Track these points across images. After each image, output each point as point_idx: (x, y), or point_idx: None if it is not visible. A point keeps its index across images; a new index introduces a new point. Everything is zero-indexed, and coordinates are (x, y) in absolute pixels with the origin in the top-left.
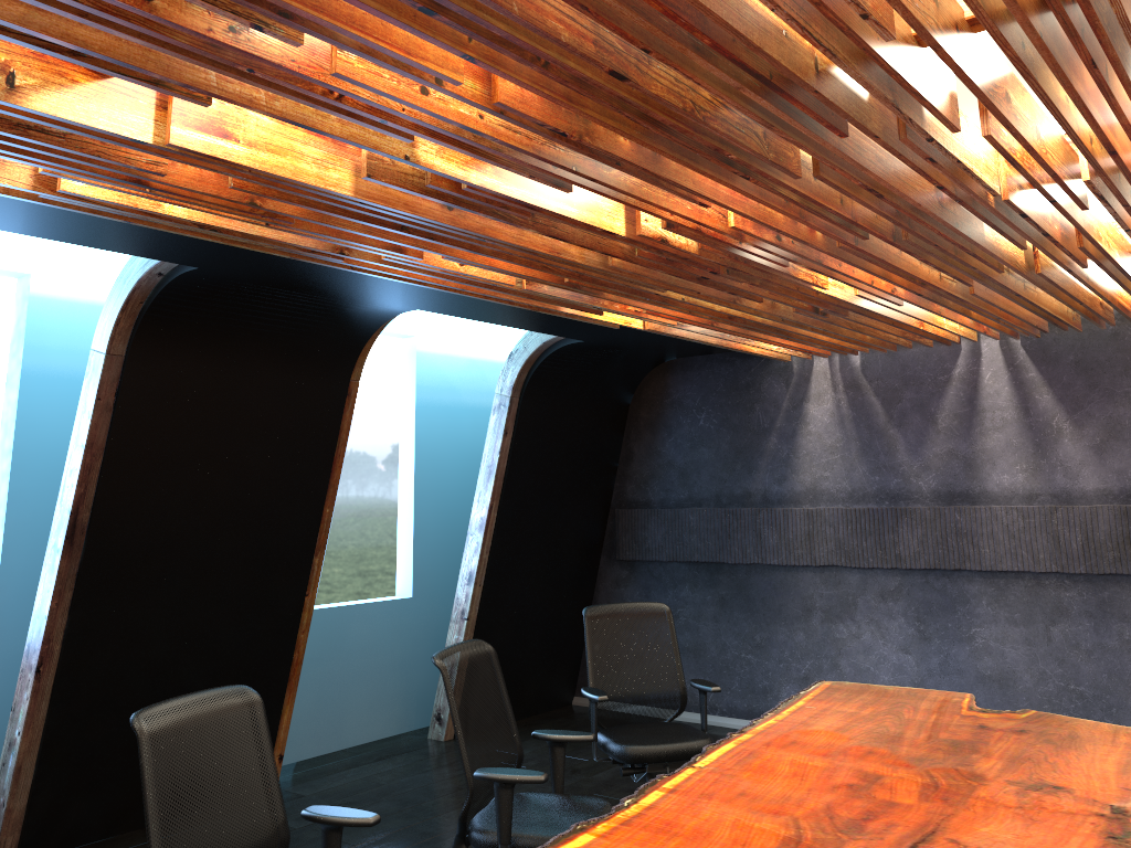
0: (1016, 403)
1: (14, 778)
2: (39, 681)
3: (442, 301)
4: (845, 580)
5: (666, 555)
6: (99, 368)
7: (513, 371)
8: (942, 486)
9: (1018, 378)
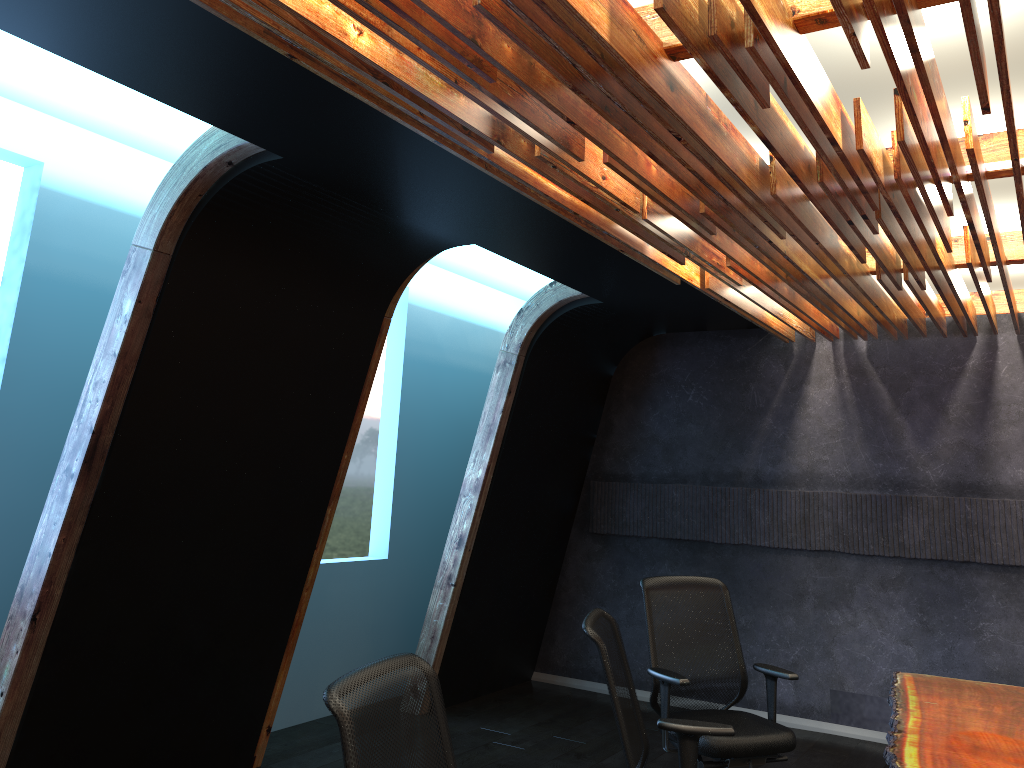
0: None
1: None
2: (33, 632)
3: (510, 236)
4: (842, 566)
5: (645, 531)
6: (143, 266)
7: (522, 328)
8: (951, 476)
9: None
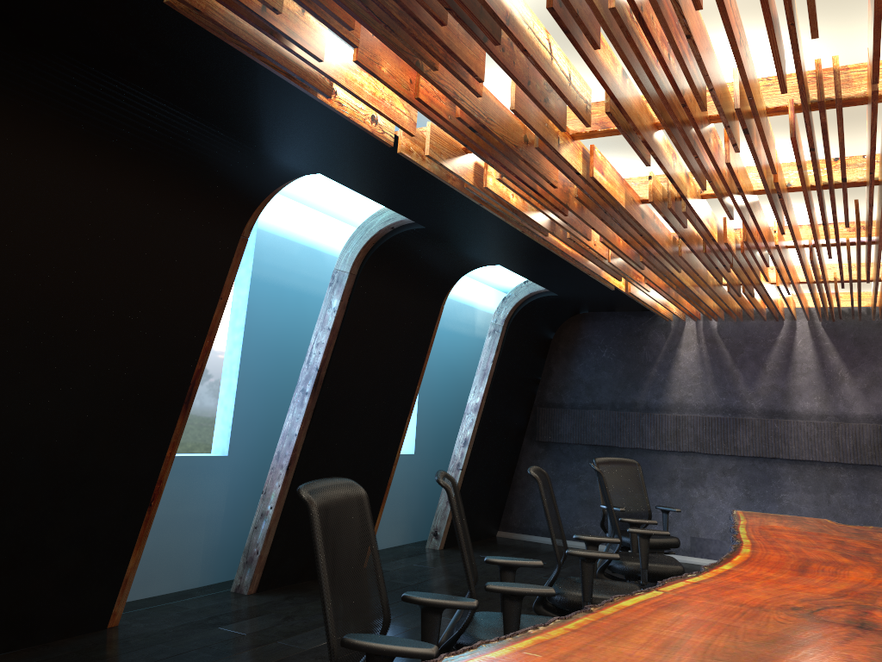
0: (816, 359)
1: (266, 536)
2: (287, 475)
3: (523, 262)
4: (699, 461)
5: (573, 440)
6: (344, 281)
7: (505, 309)
8: (766, 406)
9: (818, 344)
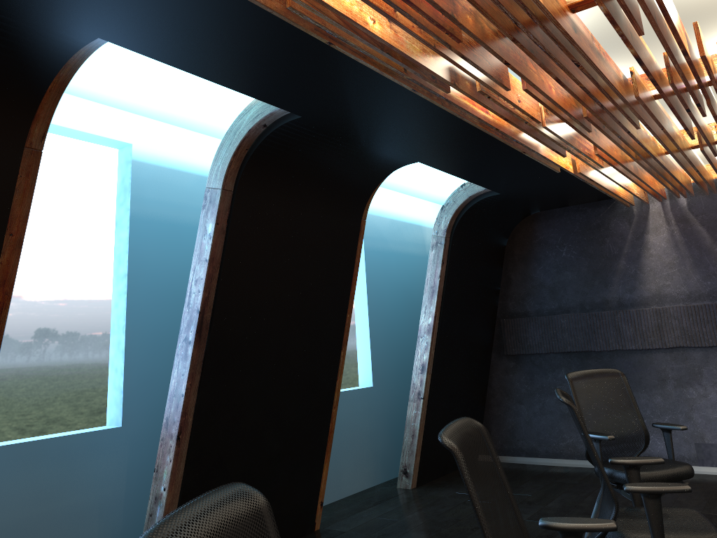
0: None
1: None
2: (179, 446)
3: (444, 152)
4: (690, 356)
5: (544, 349)
6: (217, 200)
7: (445, 219)
8: None
9: None
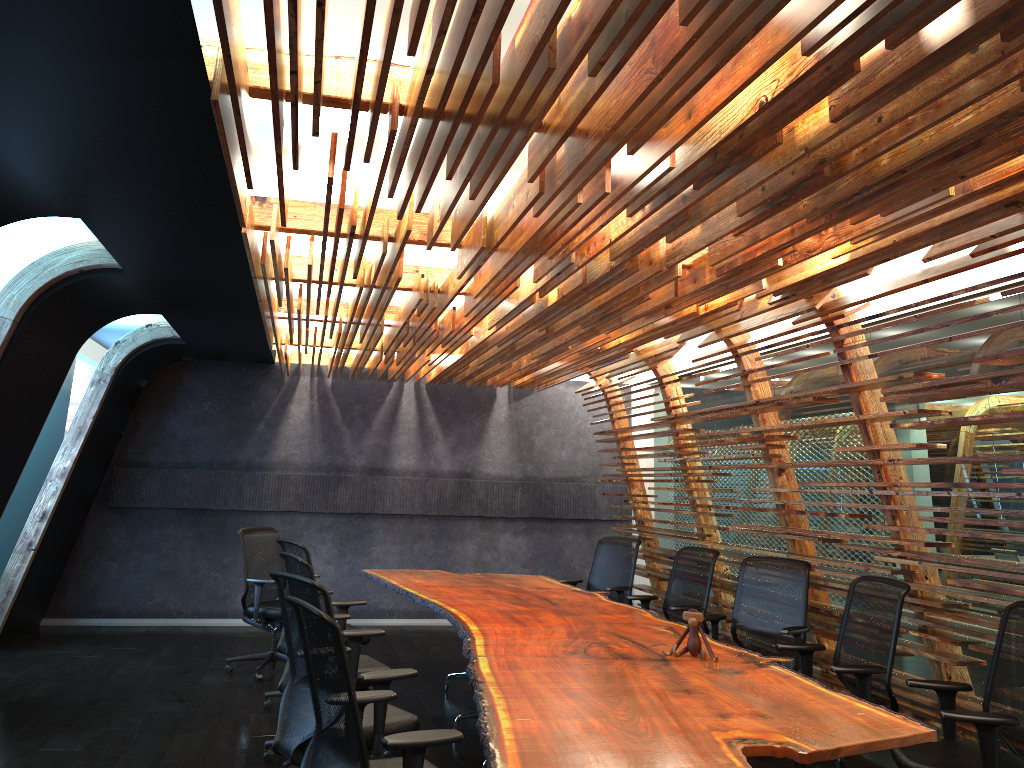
0: (417, 420)
1: None
2: None
3: (195, 315)
4: (297, 520)
5: (158, 504)
6: (4, 330)
7: (118, 356)
8: (368, 464)
9: (421, 406)
